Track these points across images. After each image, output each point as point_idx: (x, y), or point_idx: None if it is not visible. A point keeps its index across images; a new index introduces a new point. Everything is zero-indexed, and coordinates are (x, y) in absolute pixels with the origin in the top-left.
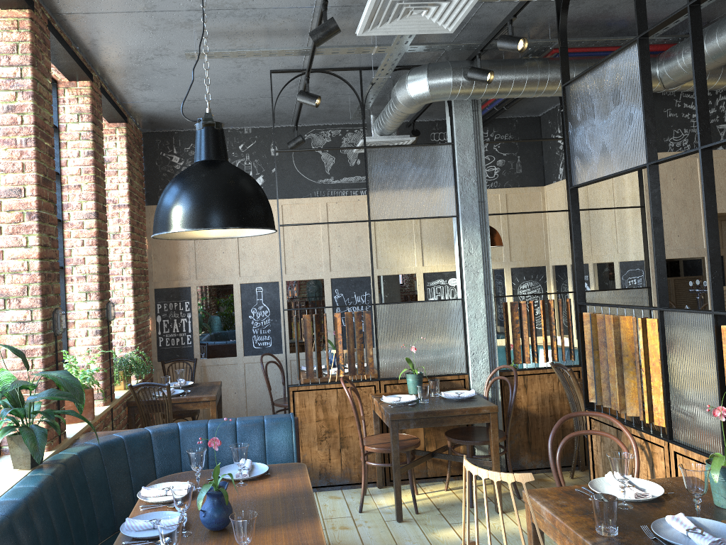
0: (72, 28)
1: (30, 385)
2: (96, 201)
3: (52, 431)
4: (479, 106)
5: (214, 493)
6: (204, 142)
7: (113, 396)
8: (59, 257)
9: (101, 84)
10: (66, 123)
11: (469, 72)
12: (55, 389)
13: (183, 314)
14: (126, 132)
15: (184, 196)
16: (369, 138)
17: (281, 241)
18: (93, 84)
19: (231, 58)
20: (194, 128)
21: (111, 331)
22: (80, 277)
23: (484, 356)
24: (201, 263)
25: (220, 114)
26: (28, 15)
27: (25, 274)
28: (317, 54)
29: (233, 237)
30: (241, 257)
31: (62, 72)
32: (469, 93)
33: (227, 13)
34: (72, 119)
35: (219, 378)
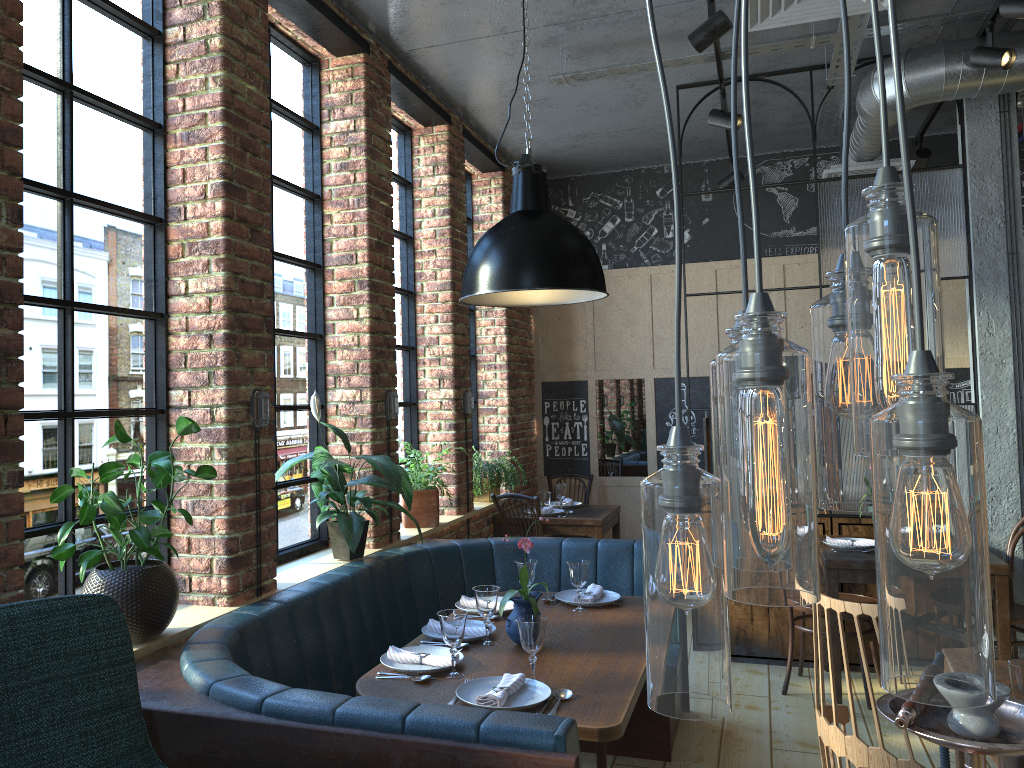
0: (418, 66)
1: (348, 468)
2: (451, 268)
3: (380, 527)
4: (1012, 103)
5: (520, 601)
6: (520, 189)
7: (470, 506)
8: (410, 335)
9: (464, 126)
10: (421, 178)
11: (973, 56)
12: (376, 476)
13: (578, 416)
14: (502, 183)
15: (489, 254)
16: (838, 166)
17: (713, 320)
18: (452, 128)
19: (618, 76)
20: (595, 171)
21: (470, 427)
22: (433, 359)
23: (1012, 494)
24: (602, 350)
25: (625, 150)
26: (362, 60)
27: (355, 350)
28: (728, 58)
29: (566, 303)
30: (656, 343)
31: (414, 118)
32: (977, 87)
33: (596, 22)
34: (427, 172)
35: (623, 504)
